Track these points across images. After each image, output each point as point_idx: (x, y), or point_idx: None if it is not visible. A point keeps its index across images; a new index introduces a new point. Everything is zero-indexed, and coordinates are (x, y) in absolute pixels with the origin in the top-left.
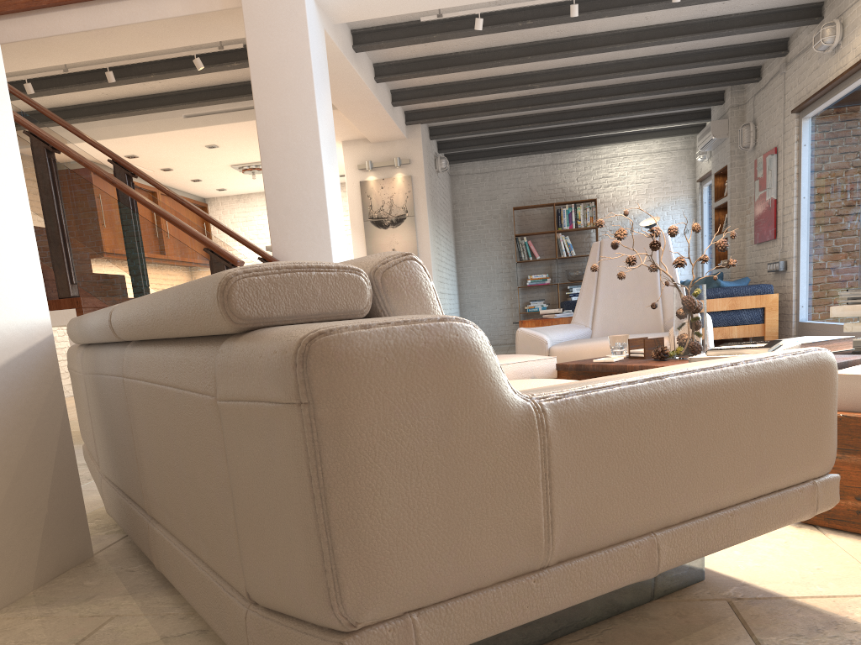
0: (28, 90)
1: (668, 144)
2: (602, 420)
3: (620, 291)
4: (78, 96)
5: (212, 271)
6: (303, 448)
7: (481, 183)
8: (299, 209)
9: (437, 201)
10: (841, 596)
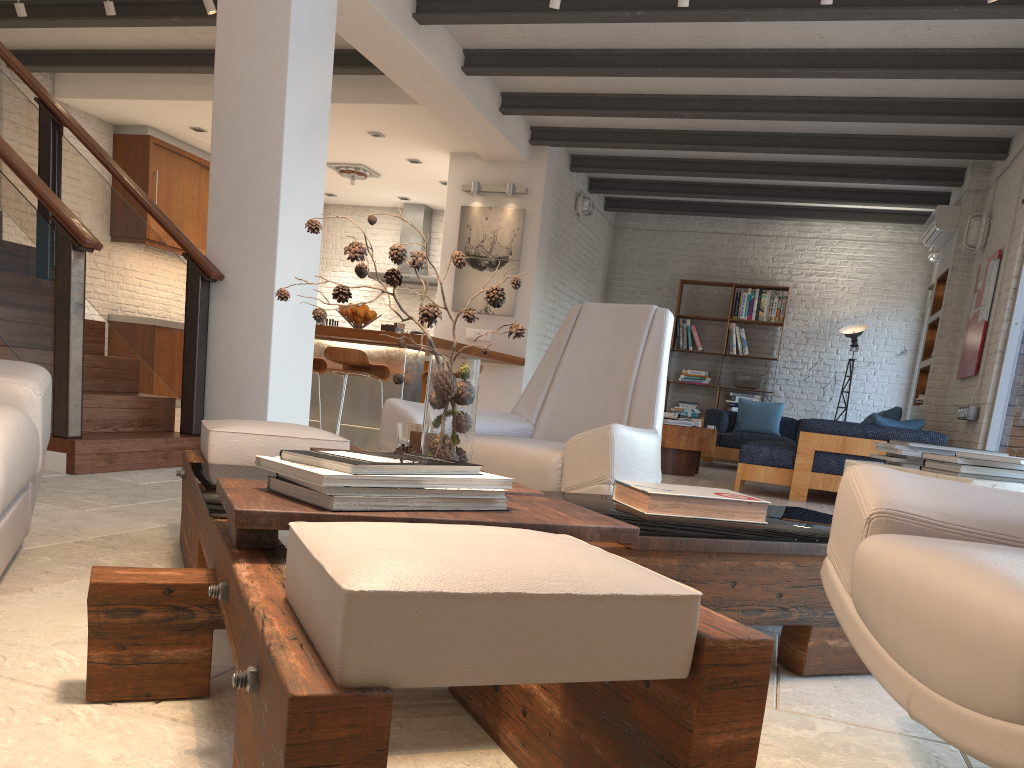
0: (18, 11)
1: (901, 234)
2: None
3: (583, 380)
4: (114, 37)
5: (56, 248)
6: None
7: (650, 243)
8: (246, 200)
9: (568, 251)
10: None
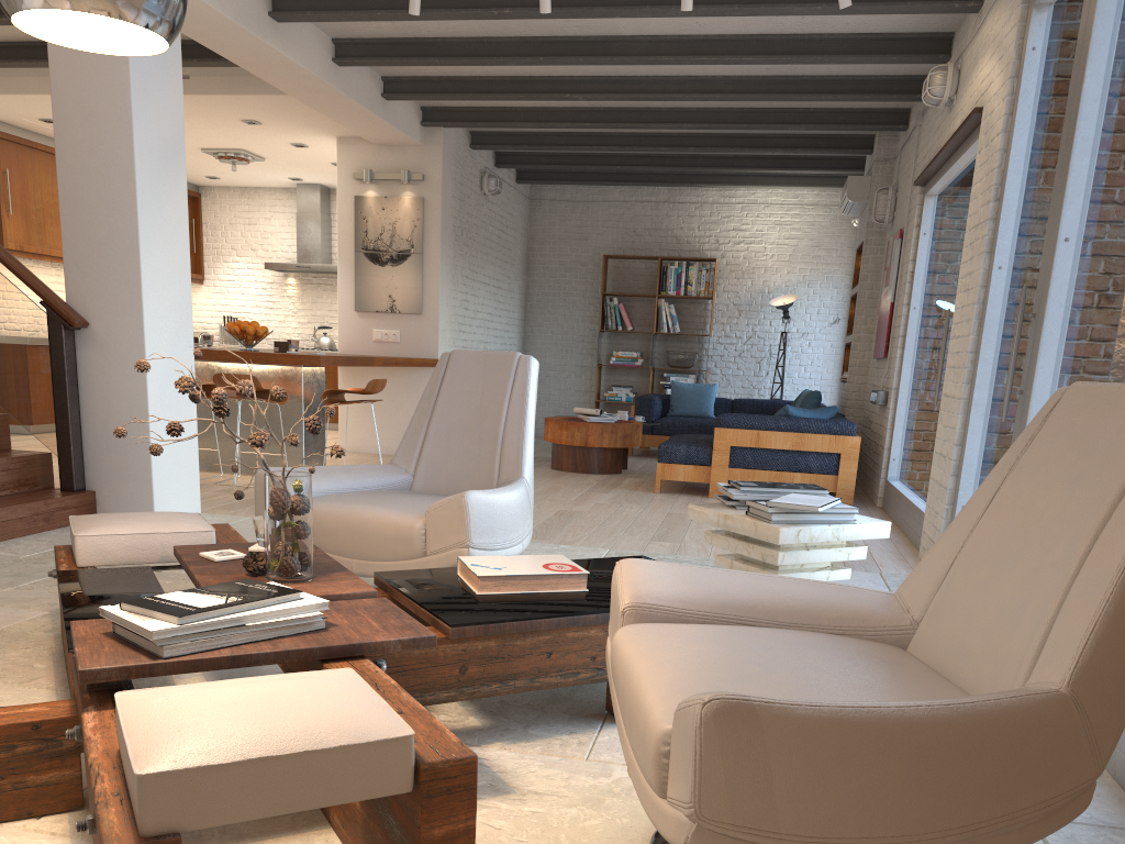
0: None
1: (827, 196)
2: None
3: (456, 429)
4: None
5: None
6: None
7: (570, 215)
8: (103, 241)
9: (478, 236)
10: None
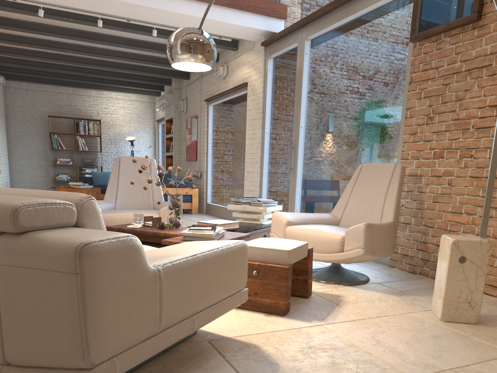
0: None
1: (140, 98)
2: (178, 273)
3: (130, 186)
4: None
5: None
6: (76, 291)
7: (26, 96)
8: None
9: None
10: (247, 335)
